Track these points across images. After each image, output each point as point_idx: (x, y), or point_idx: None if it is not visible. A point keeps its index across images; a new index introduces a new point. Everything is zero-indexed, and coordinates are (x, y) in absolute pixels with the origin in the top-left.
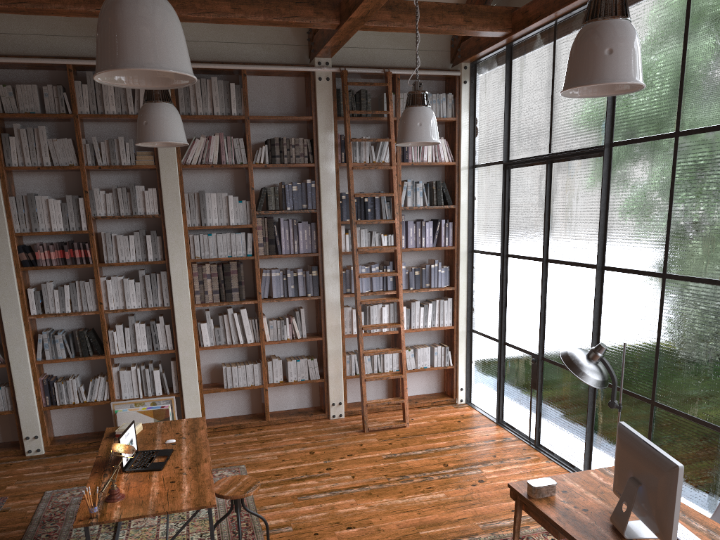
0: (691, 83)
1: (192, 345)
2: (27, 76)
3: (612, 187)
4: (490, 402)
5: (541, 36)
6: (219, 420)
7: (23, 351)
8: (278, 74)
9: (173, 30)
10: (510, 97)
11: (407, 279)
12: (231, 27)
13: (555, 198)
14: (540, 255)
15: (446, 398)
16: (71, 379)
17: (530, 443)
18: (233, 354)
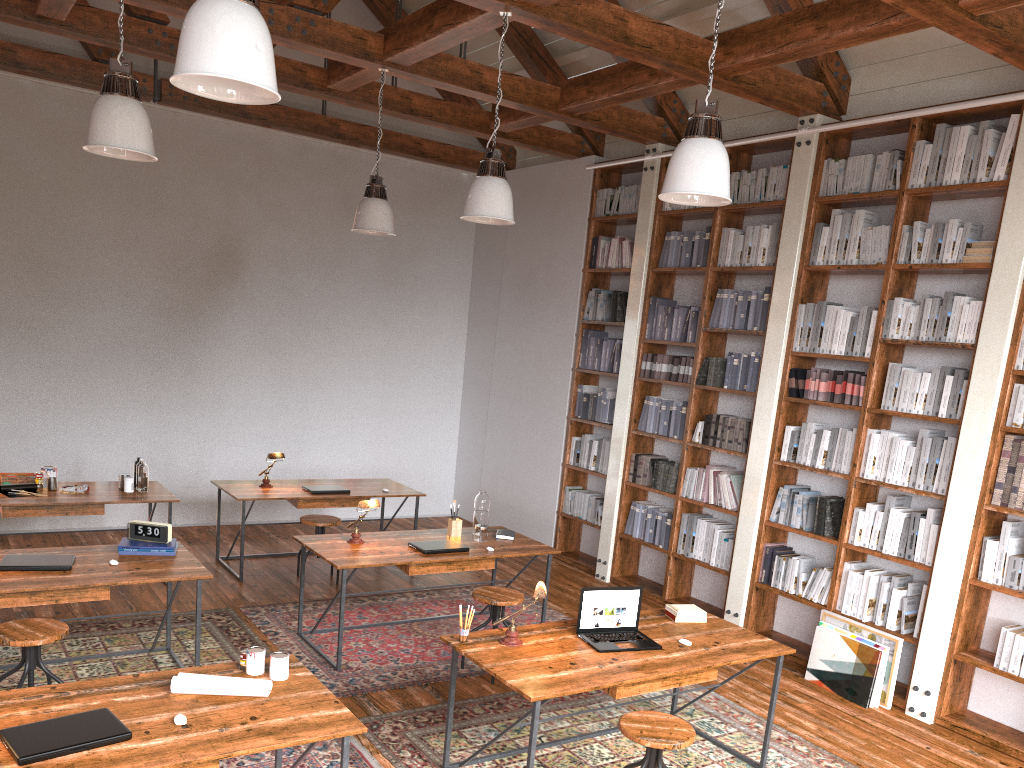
0: None
1: (955, 569)
2: (881, 145)
3: None
4: None
5: None
6: (978, 720)
7: (754, 502)
8: None
9: (205, 30)
10: None
11: None
12: None
13: None
14: None
15: None
16: (793, 558)
17: None
18: None
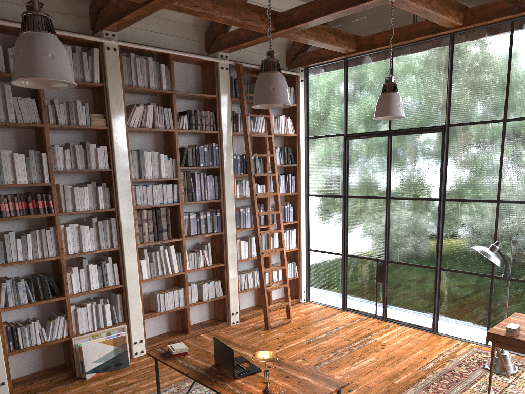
0: (514, 92)
1: (137, 279)
2: None
3: (450, 150)
4: (332, 297)
5: (377, 55)
6: (149, 341)
7: None
8: (188, 61)
9: None
10: (347, 93)
11: (271, 216)
12: (153, 20)
13: (395, 158)
14: (382, 195)
15: (294, 299)
16: (33, 322)
17: (378, 318)
18: (155, 284)
